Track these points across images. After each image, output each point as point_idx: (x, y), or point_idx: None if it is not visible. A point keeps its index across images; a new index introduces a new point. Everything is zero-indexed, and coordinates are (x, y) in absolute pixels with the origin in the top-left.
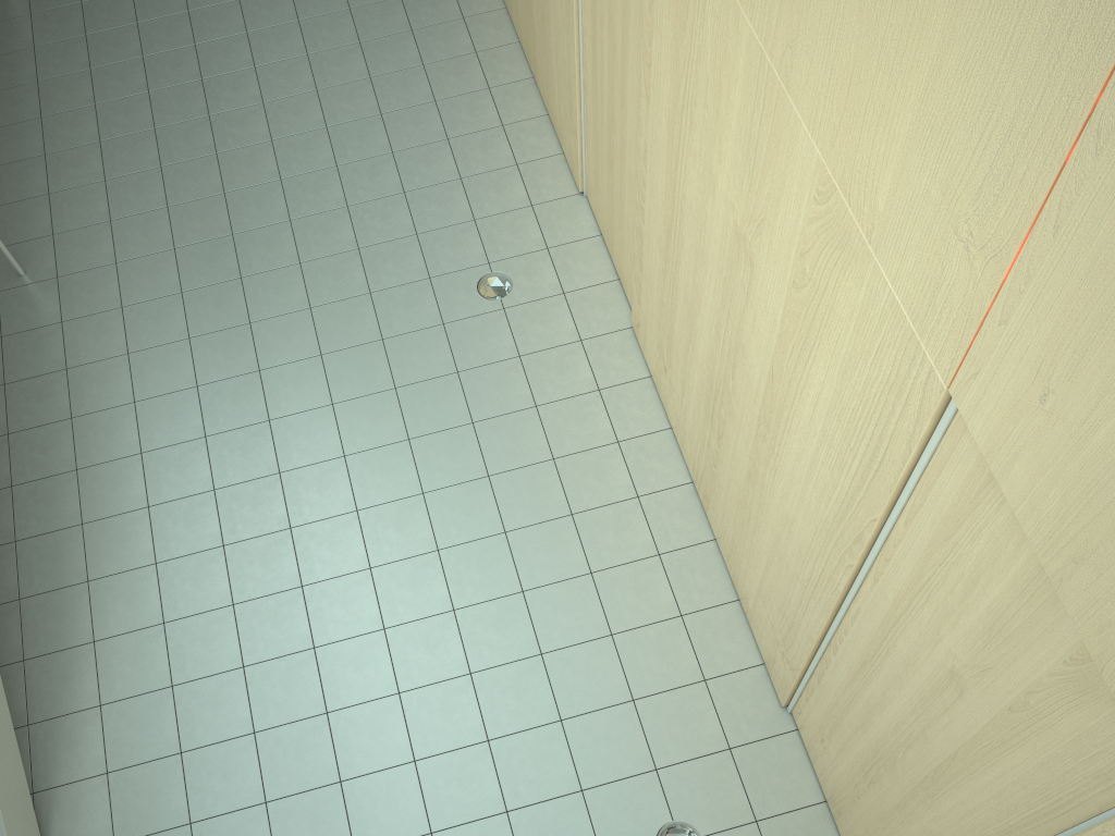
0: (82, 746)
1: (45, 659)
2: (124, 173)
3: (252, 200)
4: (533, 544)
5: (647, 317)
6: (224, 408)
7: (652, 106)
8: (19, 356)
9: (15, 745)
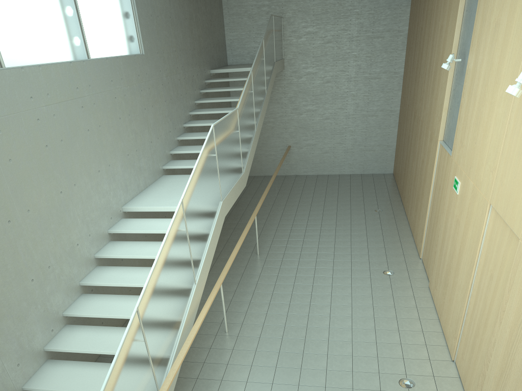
0: None
1: None
2: (274, 312)
3: (316, 330)
4: None
5: None
6: None
7: (502, 325)
8: (213, 355)
9: None
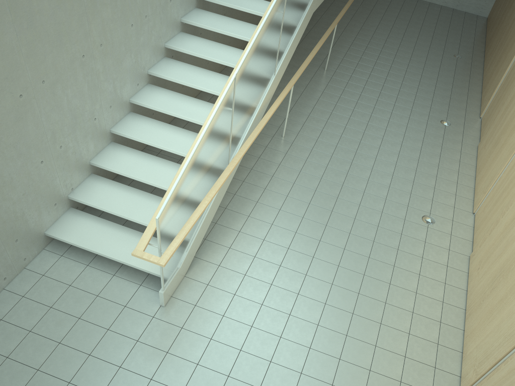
0: (216, 254)
1: (222, 226)
2: (329, 131)
3: (363, 157)
4: (397, 292)
5: (481, 251)
6: (320, 200)
7: None
8: (268, 153)
9: (202, 238)
